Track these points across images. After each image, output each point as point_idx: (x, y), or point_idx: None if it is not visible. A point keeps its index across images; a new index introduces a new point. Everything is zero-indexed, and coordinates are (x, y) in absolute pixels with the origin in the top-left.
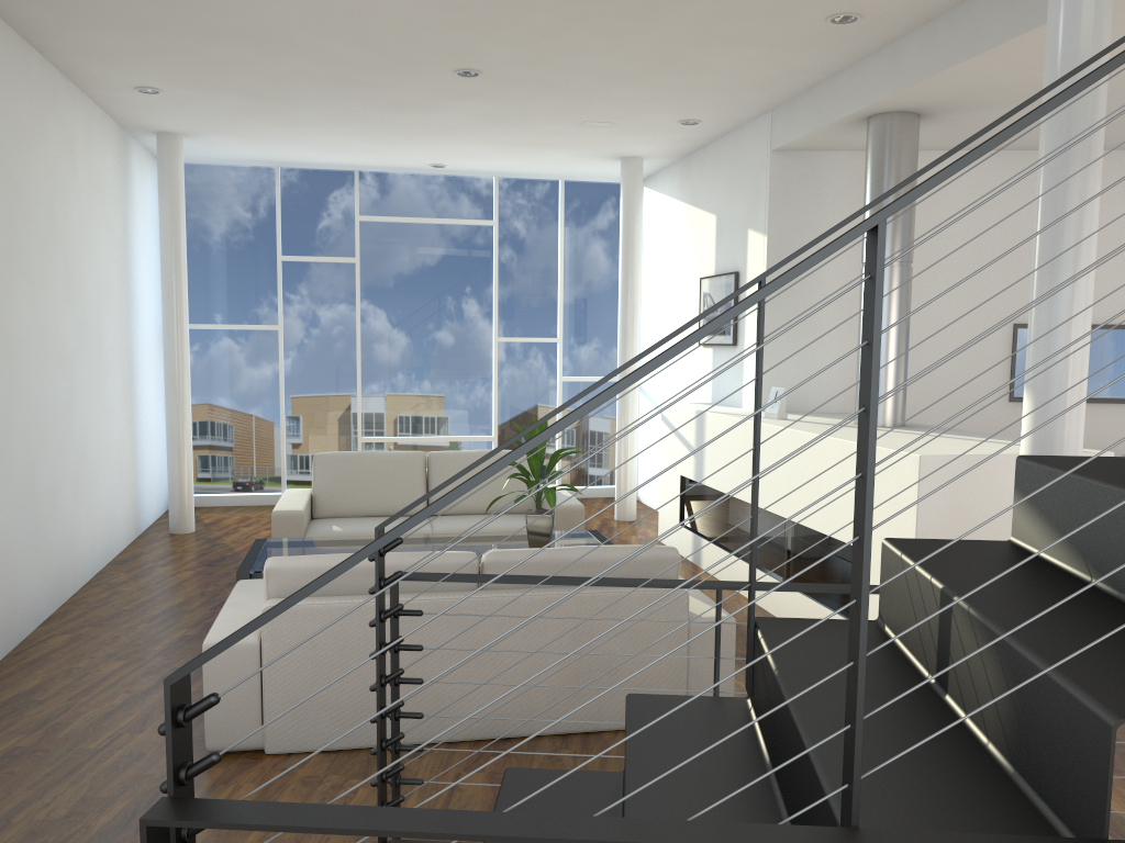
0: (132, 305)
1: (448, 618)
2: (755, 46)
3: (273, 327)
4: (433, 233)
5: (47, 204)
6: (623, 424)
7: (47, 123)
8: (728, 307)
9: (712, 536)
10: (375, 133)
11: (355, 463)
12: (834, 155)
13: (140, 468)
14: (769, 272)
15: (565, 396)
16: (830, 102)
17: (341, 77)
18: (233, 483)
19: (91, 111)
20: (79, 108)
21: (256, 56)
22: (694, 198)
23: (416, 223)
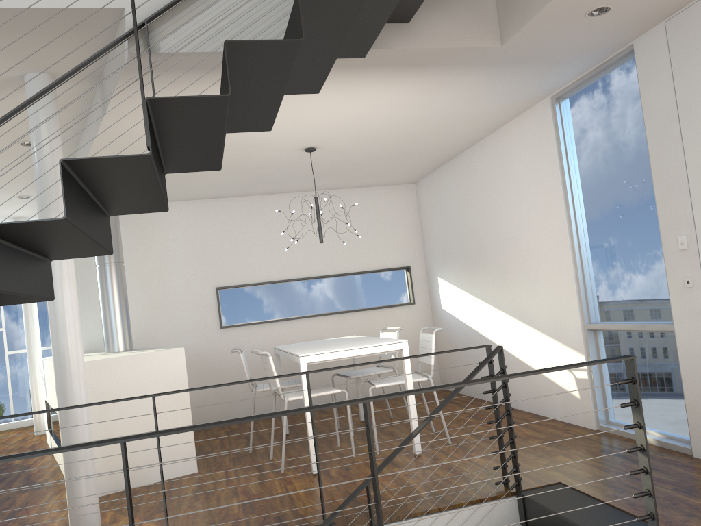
0: None
1: None
2: None
3: None
4: None
5: None
6: (32, 374)
7: None
8: None
9: (53, 432)
10: None
11: None
12: None
13: None
14: None
15: (12, 363)
16: None
17: None
18: None
19: None
20: None
21: None
22: None
23: None
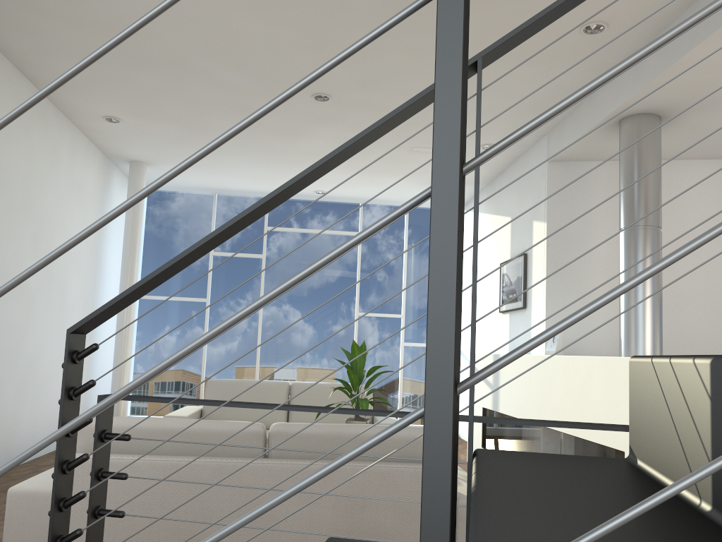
0: (100, 274)
1: (230, 481)
2: (527, 63)
3: (202, 299)
4: (316, 239)
5: (24, 182)
6: None
7: (33, 130)
8: (520, 280)
9: None
10: (271, 160)
11: (236, 387)
12: (596, 164)
13: (92, 388)
14: (486, 51)
15: (405, 357)
16: (589, 114)
17: (235, 104)
18: (165, 408)
19: (78, 137)
20: (67, 131)
21: (173, 83)
22: (496, 209)
23: (306, 232)
